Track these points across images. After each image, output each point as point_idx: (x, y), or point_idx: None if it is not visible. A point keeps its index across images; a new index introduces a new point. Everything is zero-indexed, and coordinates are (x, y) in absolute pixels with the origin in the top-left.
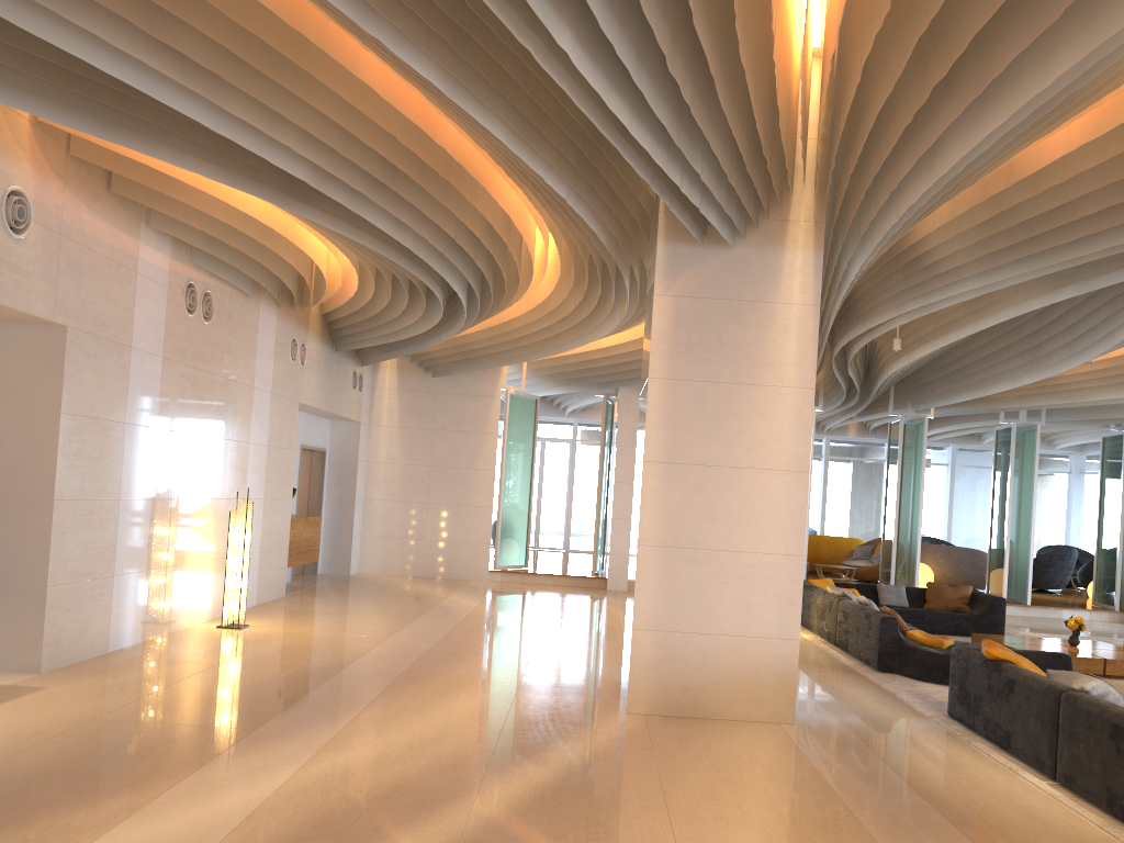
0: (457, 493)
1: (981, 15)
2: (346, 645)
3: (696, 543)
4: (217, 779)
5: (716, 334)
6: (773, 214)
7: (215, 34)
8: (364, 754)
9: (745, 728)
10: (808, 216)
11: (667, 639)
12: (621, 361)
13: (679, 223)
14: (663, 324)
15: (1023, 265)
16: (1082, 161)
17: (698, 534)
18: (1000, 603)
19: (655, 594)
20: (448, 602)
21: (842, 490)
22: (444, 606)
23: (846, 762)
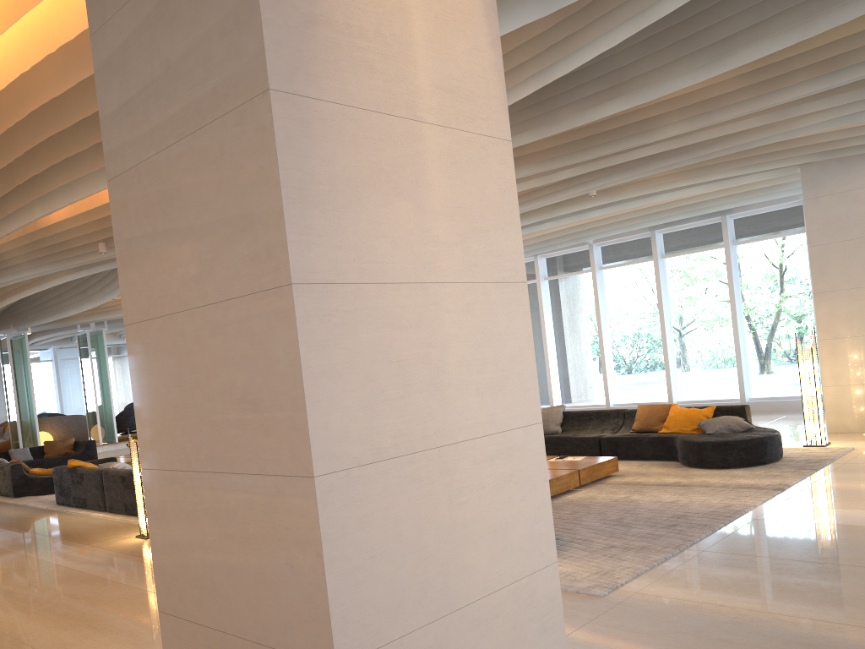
0: None
1: None
2: None
3: None
4: None
5: None
6: None
7: None
8: None
9: None
10: None
11: None
12: None
13: None
14: None
15: (54, 264)
16: (69, 224)
17: None
18: (93, 443)
19: None
20: None
21: None
22: None
23: None
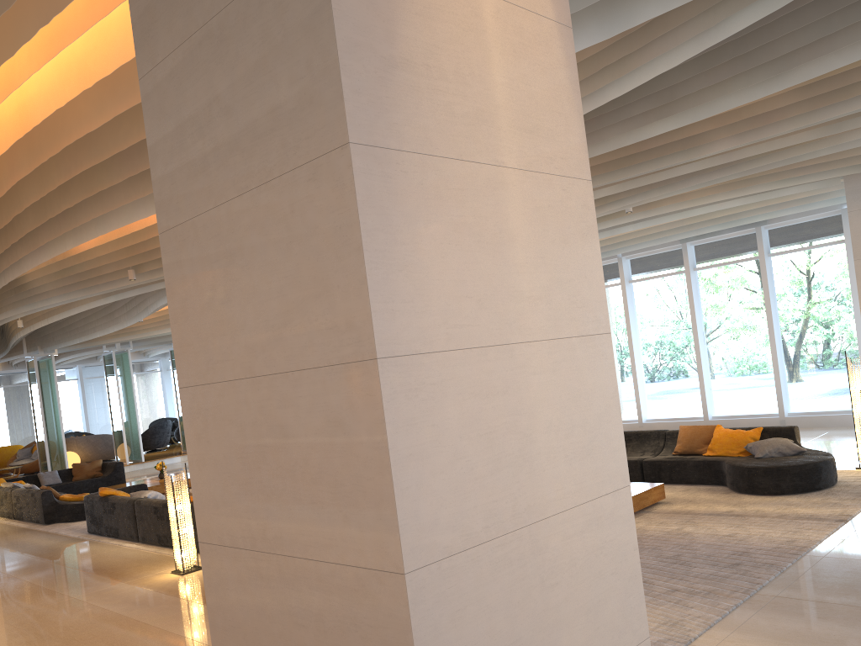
0: None
1: (28, 227)
2: None
3: None
4: None
5: None
6: None
7: None
8: None
9: None
10: None
11: None
12: None
13: None
14: None
15: (83, 291)
16: (98, 251)
17: None
18: (120, 465)
19: None
20: None
21: None
22: None
23: (32, 569)
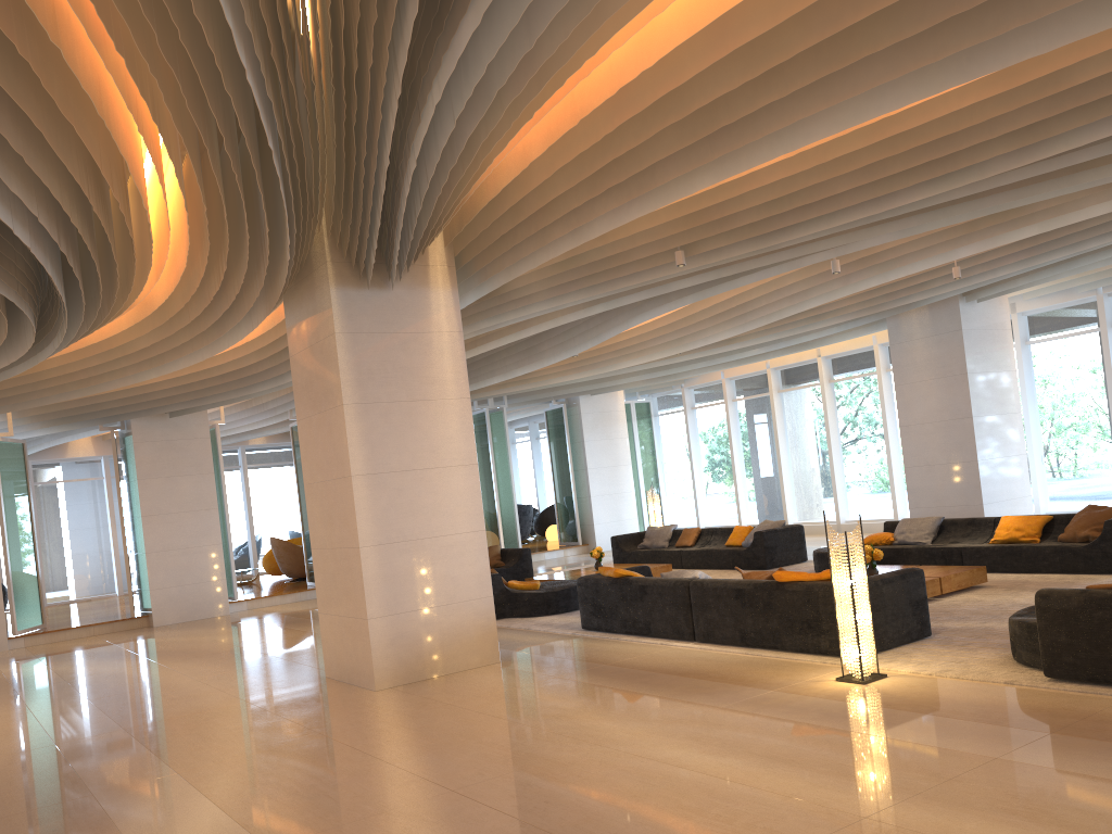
0: None
1: (661, 151)
2: (4, 728)
3: (405, 536)
4: (155, 824)
5: (390, 361)
6: (417, 261)
7: (37, 122)
8: (237, 772)
9: (475, 673)
10: (442, 261)
11: (397, 620)
12: (144, 392)
13: (345, 270)
14: (347, 357)
15: (585, 292)
16: (641, 224)
17: (406, 528)
18: (527, 552)
19: (381, 585)
20: (14, 674)
21: None
22: (19, 678)
23: (571, 669)
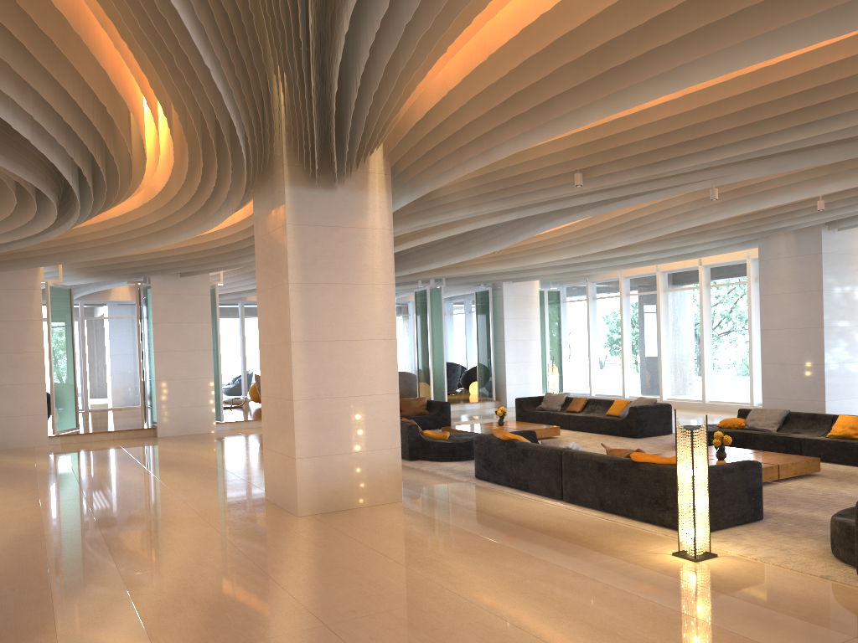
0: (9, 374)
1: (558, 87)
2: (14, 516)
3: (332, 394)
4: (84, 624)
5: (330, 250)
6: (359, 168)
7: (18, 34)
8: (165, 582)
9: (379, 509)
10: (380, 170)
11: (320, 461)
12: (159, 256)
13: (299, 173)
14: (295, 244)
15: (499, 202)
16: (547, 148)
17: (333, 387)
18: (447, 405)
19: (309, 432)
20: (43, 467)
21: None
22: (45, 471)
23: (456, 515)
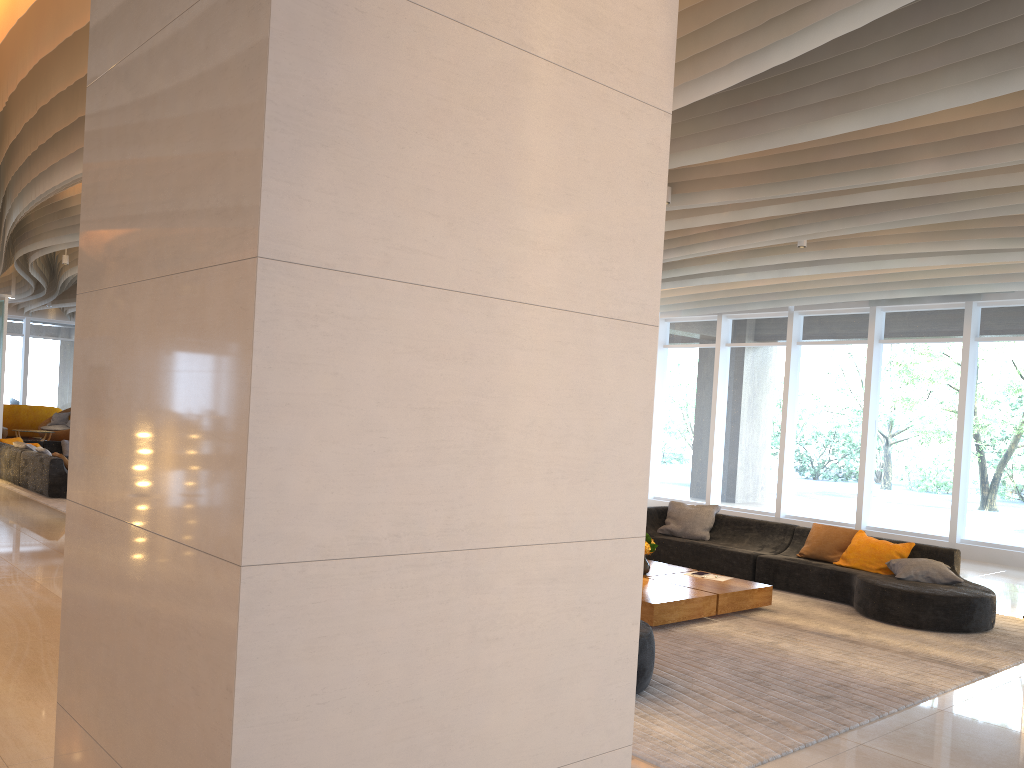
0: None
1: (57, 125)
2: None
3: None
4: None
5: None
6: None
7: None
8: None
9: None
10: None
11: None
12: None
13: None
14: None
15: None
16: None
17: None
18: None
19: None
20: None
21: (44, 365)
22: None
23: (6, 540)
